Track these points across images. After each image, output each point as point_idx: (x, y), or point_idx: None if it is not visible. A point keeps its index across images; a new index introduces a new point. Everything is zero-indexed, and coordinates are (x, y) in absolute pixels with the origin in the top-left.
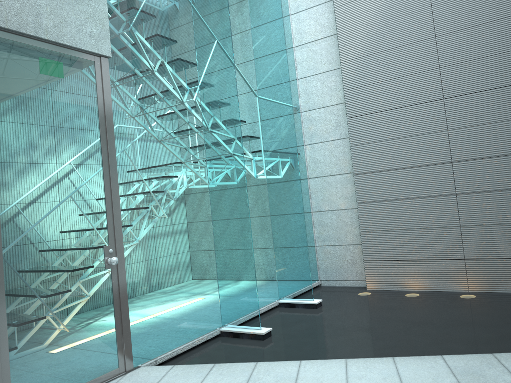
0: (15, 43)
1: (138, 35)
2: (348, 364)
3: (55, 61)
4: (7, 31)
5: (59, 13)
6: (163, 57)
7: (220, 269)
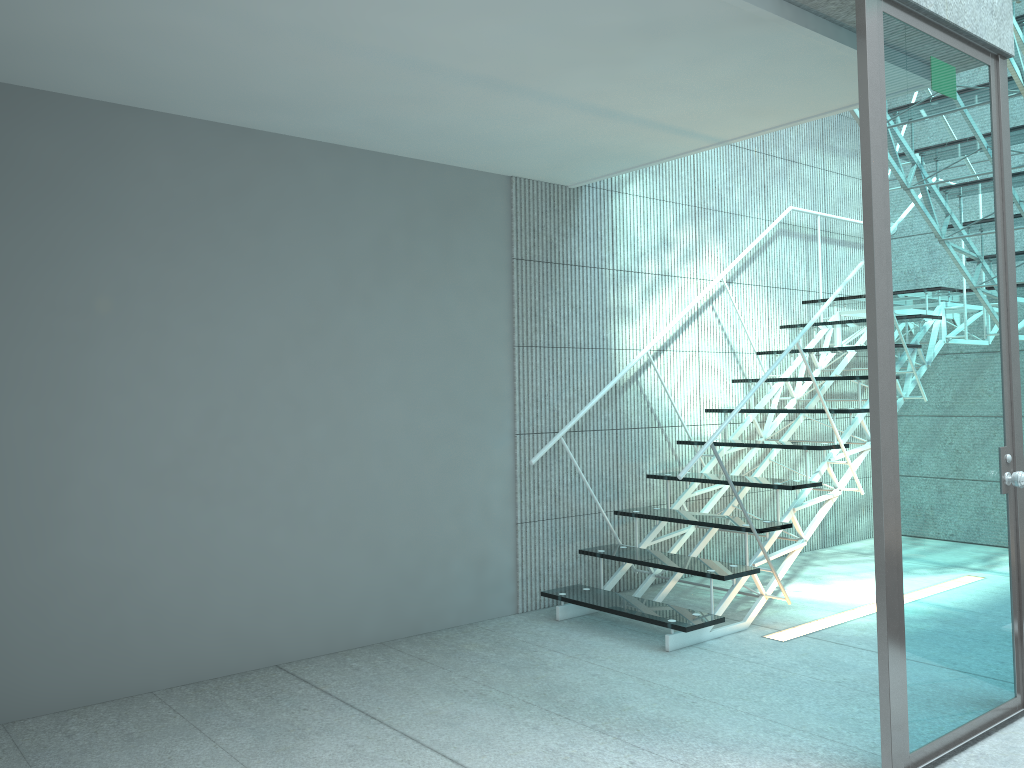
0: (907, 28)
1: None
2: None
3: (947, 65)
4: (900, 4)
5: None
6: None
7: None
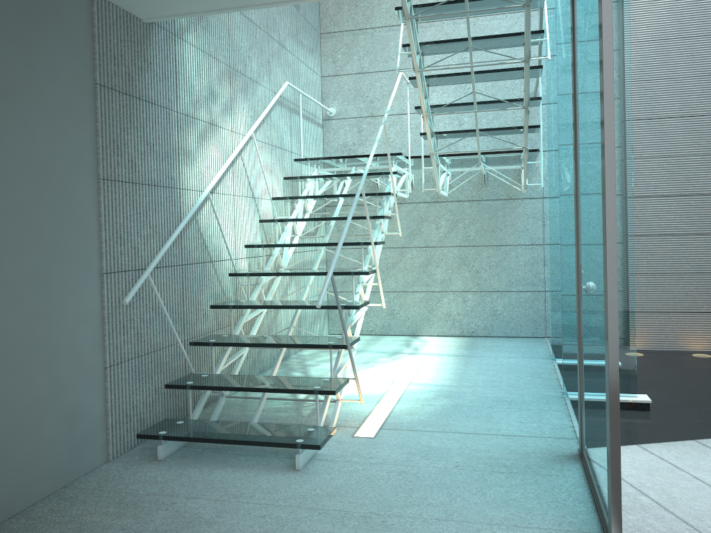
0: None
1: None
2: None
3: None
4: None
5: None
6: None
7: None
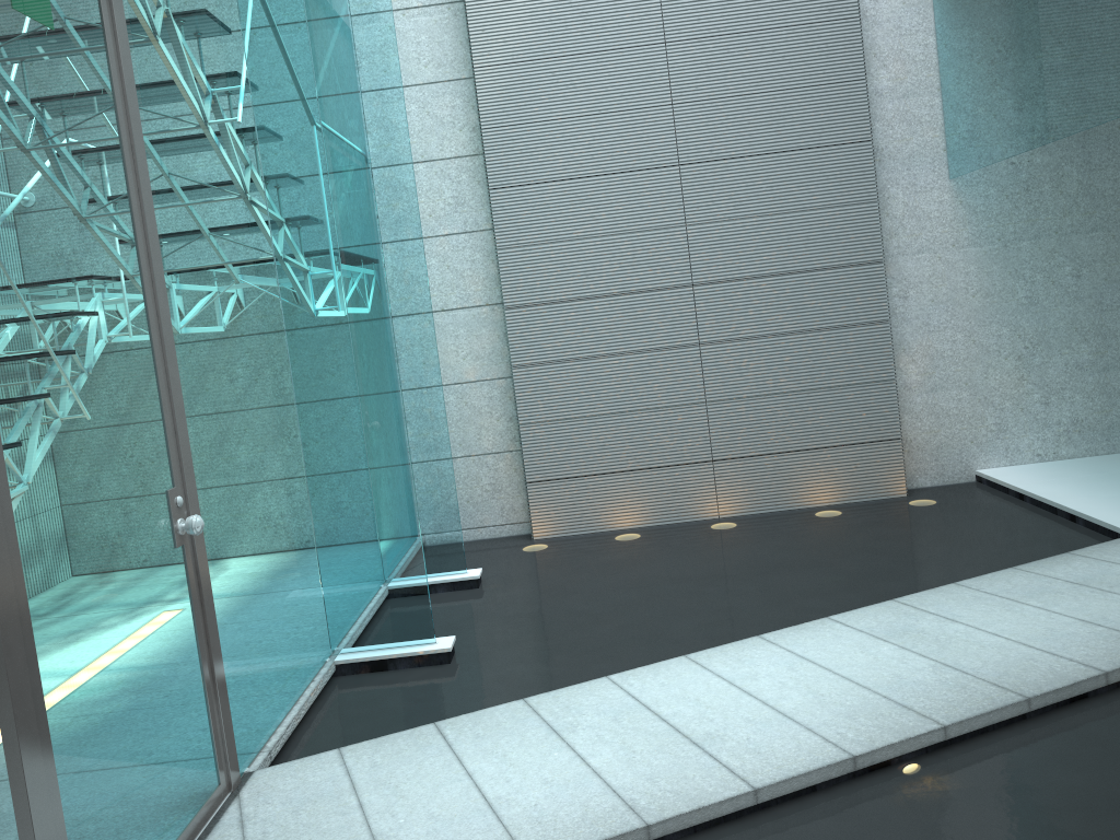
0: None
1: None
2: (701, 662)
3: None
4: None
5: None
6: (197, 2)
7: (324, 526)
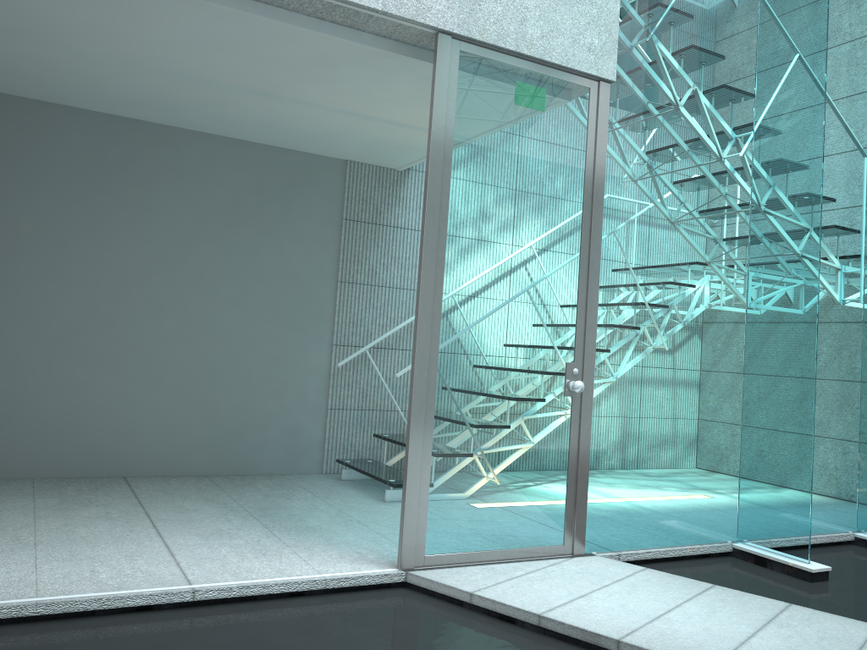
0: (489, 61)
1: (661, 48)
2: None
3: (535, 87)
4: (481, 45)
5: (550, 18)
6: (698, 82)
7: (747, 445)
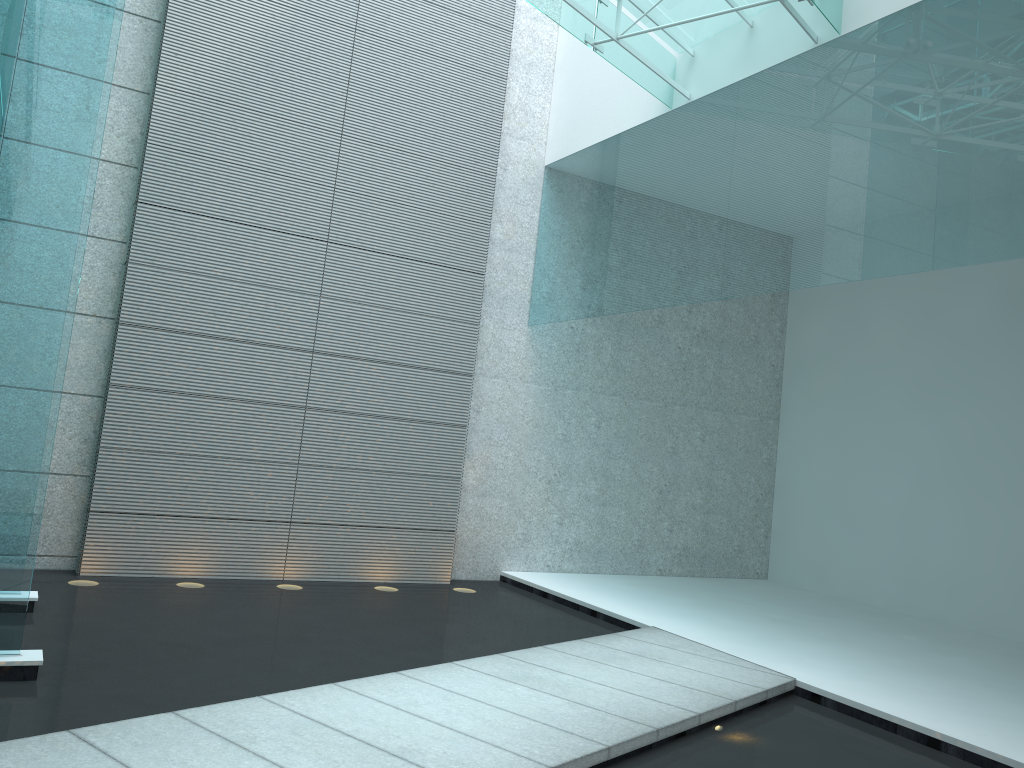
0: None
1: None
2: (354, 689)
3: None
4: None
5: None
6: None
7: None
